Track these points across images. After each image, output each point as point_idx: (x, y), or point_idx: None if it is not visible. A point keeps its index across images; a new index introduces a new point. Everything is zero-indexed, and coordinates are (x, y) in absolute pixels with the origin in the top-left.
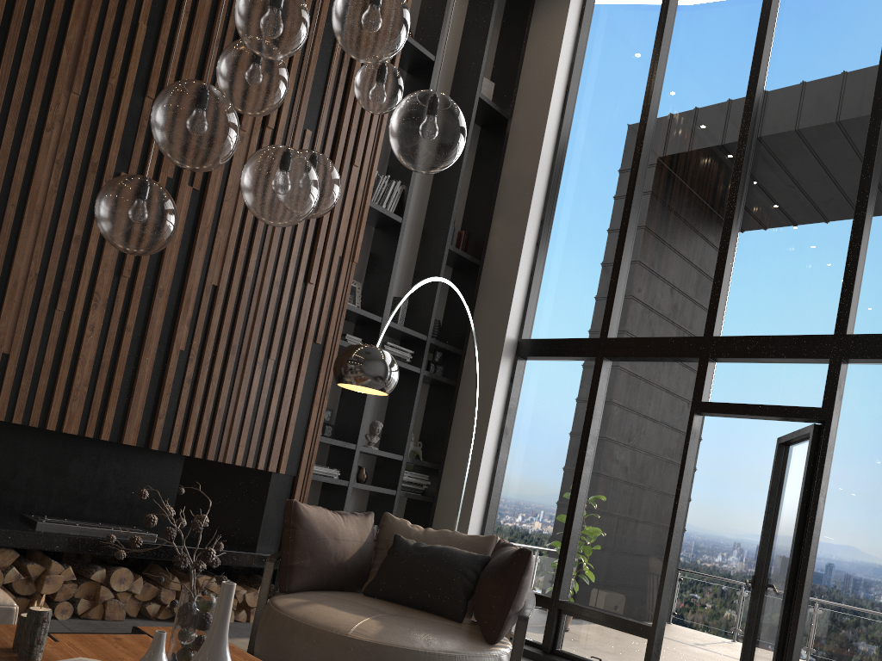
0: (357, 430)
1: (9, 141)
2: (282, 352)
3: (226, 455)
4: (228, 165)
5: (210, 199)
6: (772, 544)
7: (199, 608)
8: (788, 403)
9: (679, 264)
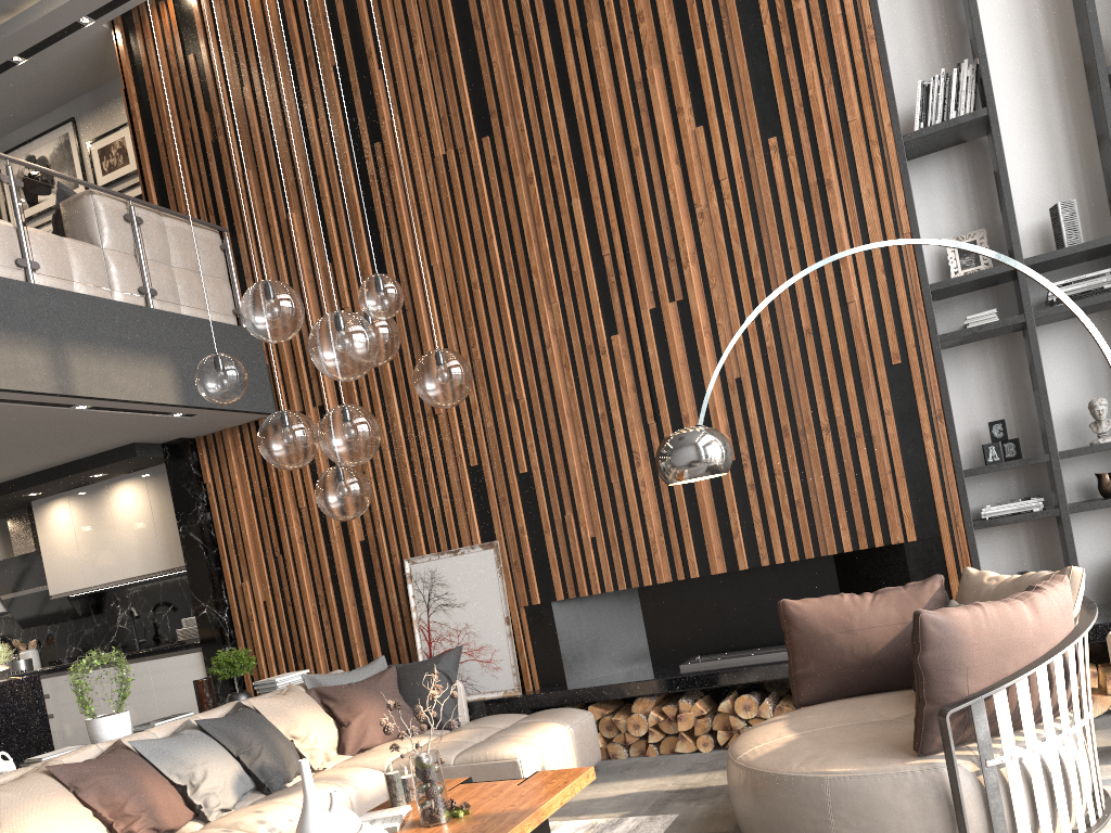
0: (1045, 433)
1: (531, 375)
2: (848, 402)
3: (826, 546)
4: (701, 251)
5: (693, 300)
6: None
7: (412, 767)
8: None
9: None
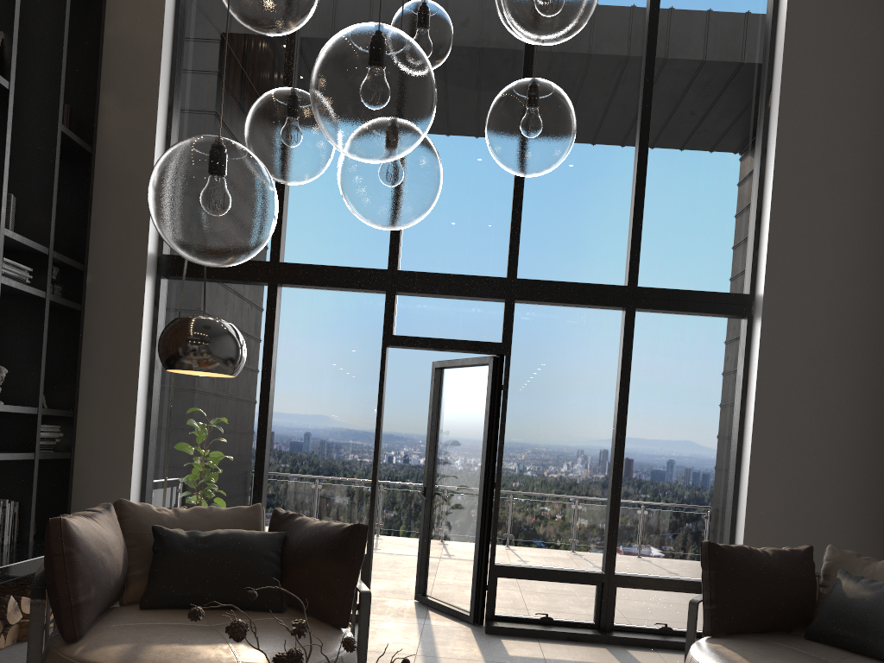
0: None
1: None
2: None
3: None
4: None
5: None
6: (440, 458)
7: None
8: (468, 337)
9: None
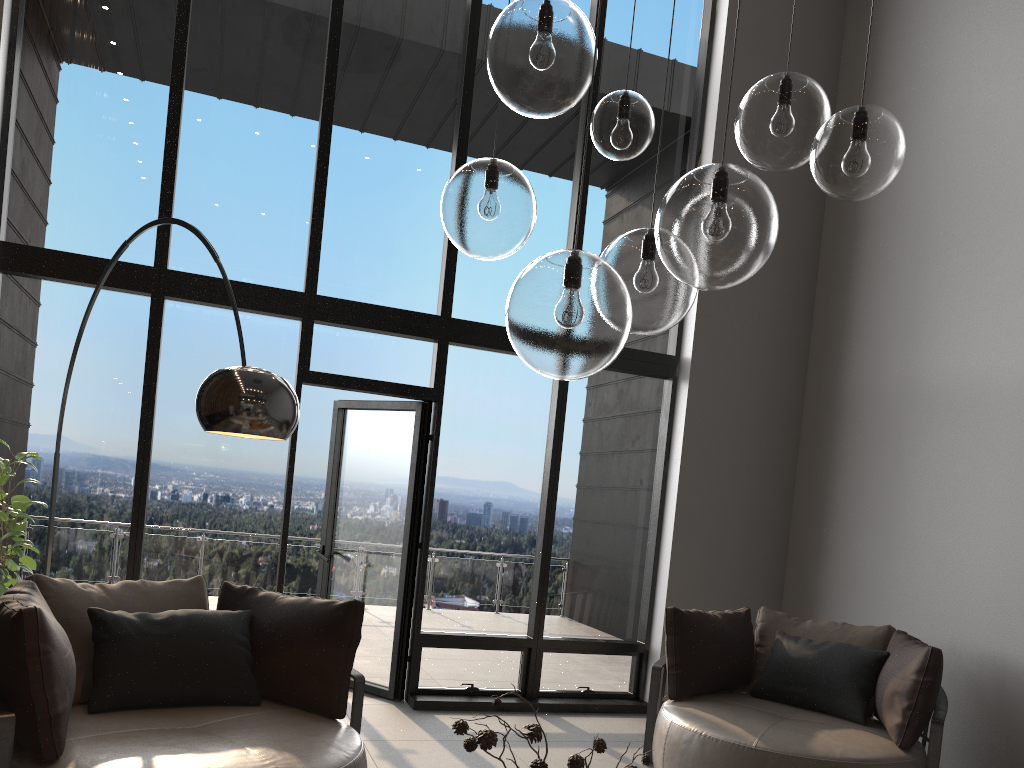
0: None
1: None
2: None
3: None
4: None
5: None
6: (343, 513)
7: None
8: (394, 378)
9: (254, 188)
